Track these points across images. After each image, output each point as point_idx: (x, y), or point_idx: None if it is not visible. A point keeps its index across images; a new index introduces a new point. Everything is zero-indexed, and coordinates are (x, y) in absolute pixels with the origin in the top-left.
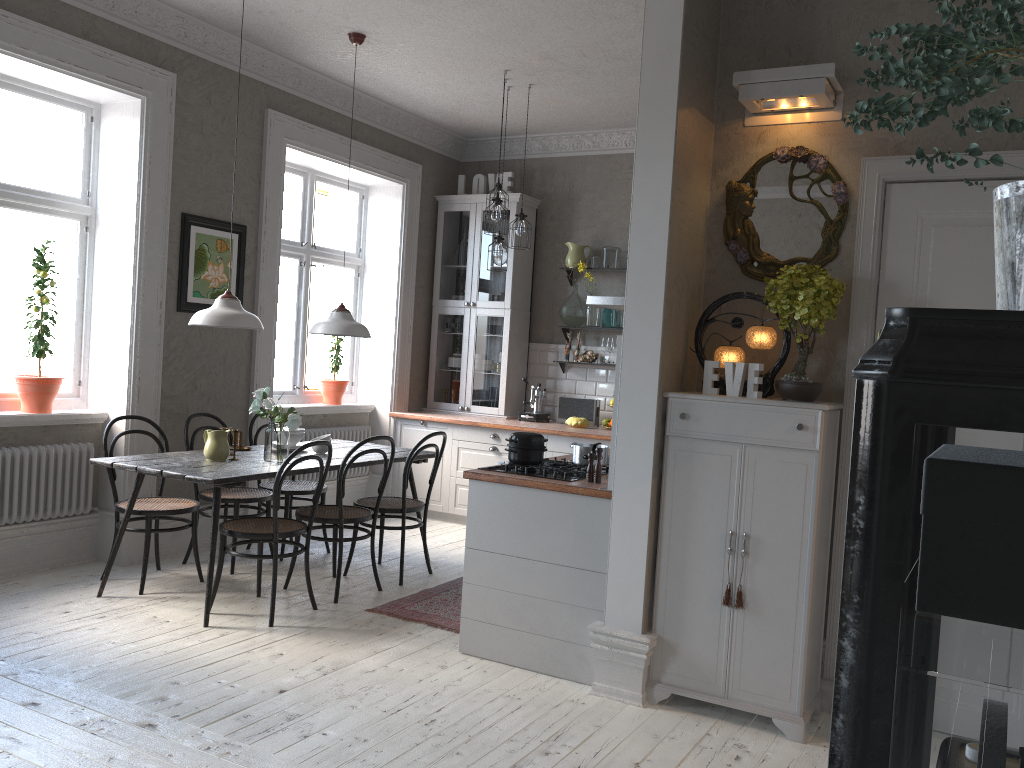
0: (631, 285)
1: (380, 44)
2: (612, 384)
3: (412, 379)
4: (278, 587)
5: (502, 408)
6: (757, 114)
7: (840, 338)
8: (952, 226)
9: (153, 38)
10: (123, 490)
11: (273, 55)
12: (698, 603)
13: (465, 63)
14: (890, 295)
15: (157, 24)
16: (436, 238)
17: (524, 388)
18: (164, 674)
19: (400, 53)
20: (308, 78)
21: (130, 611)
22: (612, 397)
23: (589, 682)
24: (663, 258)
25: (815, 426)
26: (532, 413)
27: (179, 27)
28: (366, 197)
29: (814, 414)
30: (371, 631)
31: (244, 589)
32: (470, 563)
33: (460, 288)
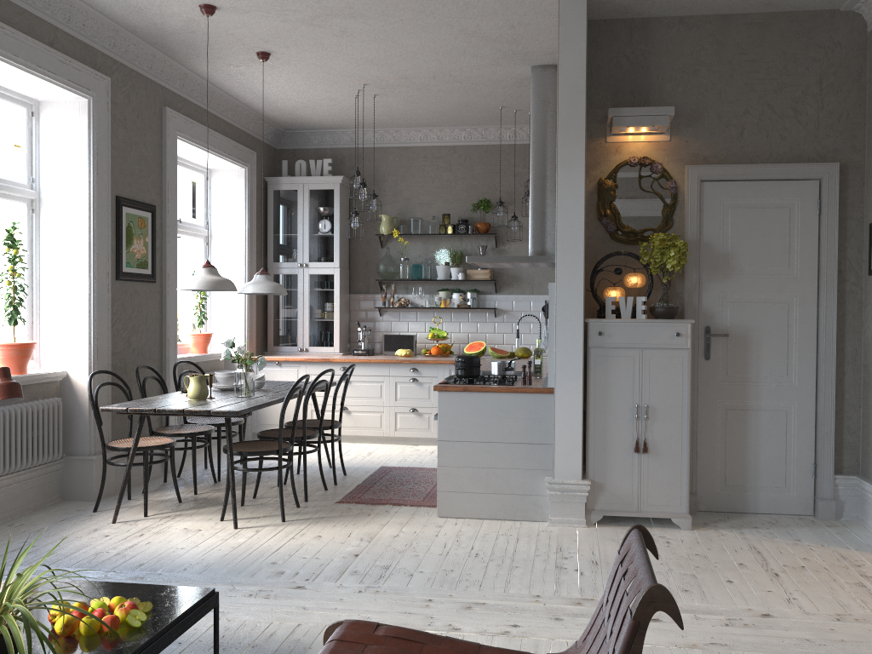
0: (560, 249)
1: (277, 61)
2: (421, 322)
3: (256, 329)
4: (247, 498)
5: (337, 347)
6: (614, 134)
7: (677, 278)
8: (741, 208)
9: (93, 47)
10: (89, 436)
11: (173, 63)
12: (617, 454)
13: (336, 78)
14: (707, 250)
15: (96, 35)
16: (267, 212)
17: (348, 330)
18: (256, 559)
19: (288, 68)
20: (190, 81)
21: (158, 528)
22: (422, 332)
23: (542, 519)
24: (581, 230)
25: (686, 333)
26: (364, 349)
27: (111, 38)
28: (209, 178)
29: (685, 326)
30: (360, 514)
31: (223, 502)
32: (442, 451)
33: (292, 252)
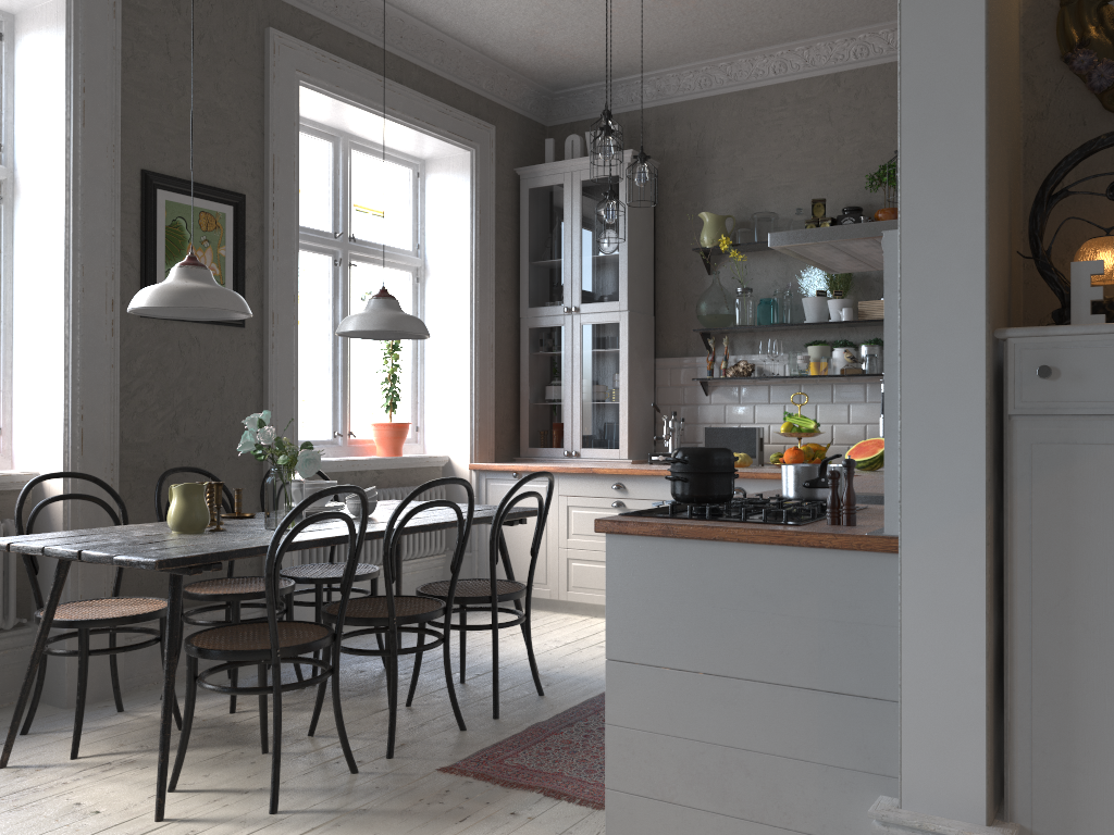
0: (910, 125)
1: None
2: (778, 405)
3: (498, 418)
4: (300, 733)
5: (625, 449)
6: None
7: None
8: None
9: None
10: (64, 590)
11: None
12: (1110, 759)
13: None
14: None
15: None
16: (520, 225)
17: (652, 421)
18: None
19: None
20: None
21: (41, 794)
22: (779, 424)
23: None
24: (978, 59)
25: None
26: (668, 453)
27: None
28: (422, 174)
29: None
30: (447, 814)
31: (245, 740)
32: (617, 688)
33: (556, 289)
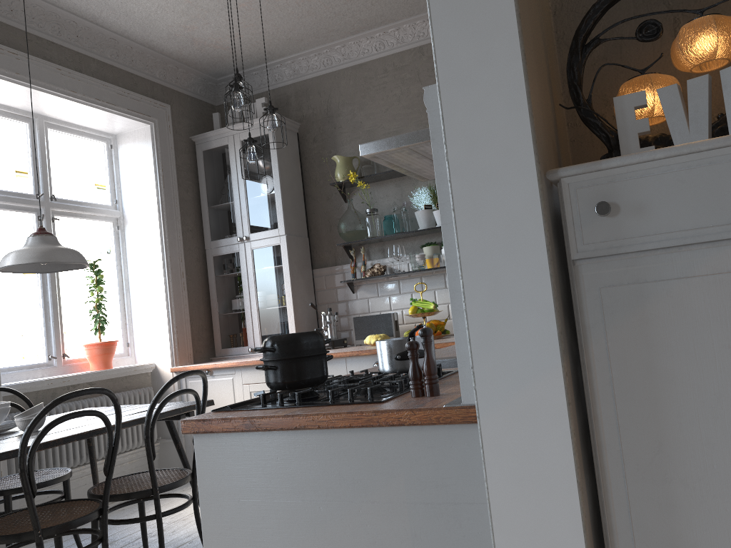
0: None
1: None
2: (406, 294)
3: (194, 329)
4: None
5: None
6: None
7: None
8: None
9: None
10: None
11: None
12: None
13: None
14: None
15: None
16: (198, 179)
17: (315, 317)
18: None
19: None
20: None
21: None
22: (409, 308)
23: None
24: None
25: None
26: None
27: None
28: (115, 146)
29: None
30: None
31: None
32: None
33: (231, 225)
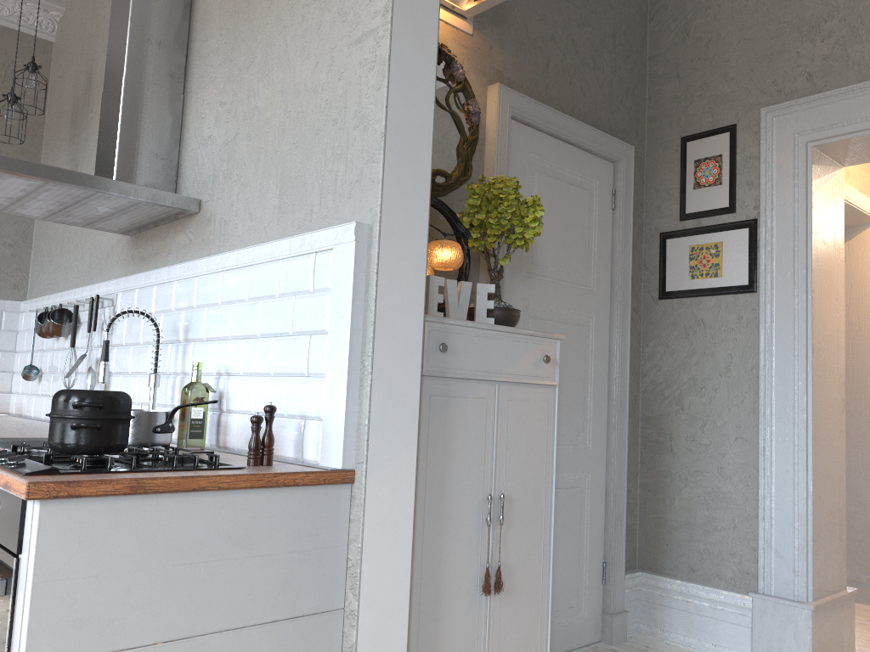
0: (391, 149)
1: None
2: None
3: None
4: None
5: None
6: None
7: (472, 267)
8: (547, 175)
9: None
10: None
11: None
12: (456, 604)
13: None
14: None
15: None
16: None
17: None
18: None
19: None
20: None
21: None
22: None
23: None
24: (429, 123)
25: (554, 358)
26: None
27: None
28: None
29: (554, 345)
30: None
31: None
32: None
33: None
